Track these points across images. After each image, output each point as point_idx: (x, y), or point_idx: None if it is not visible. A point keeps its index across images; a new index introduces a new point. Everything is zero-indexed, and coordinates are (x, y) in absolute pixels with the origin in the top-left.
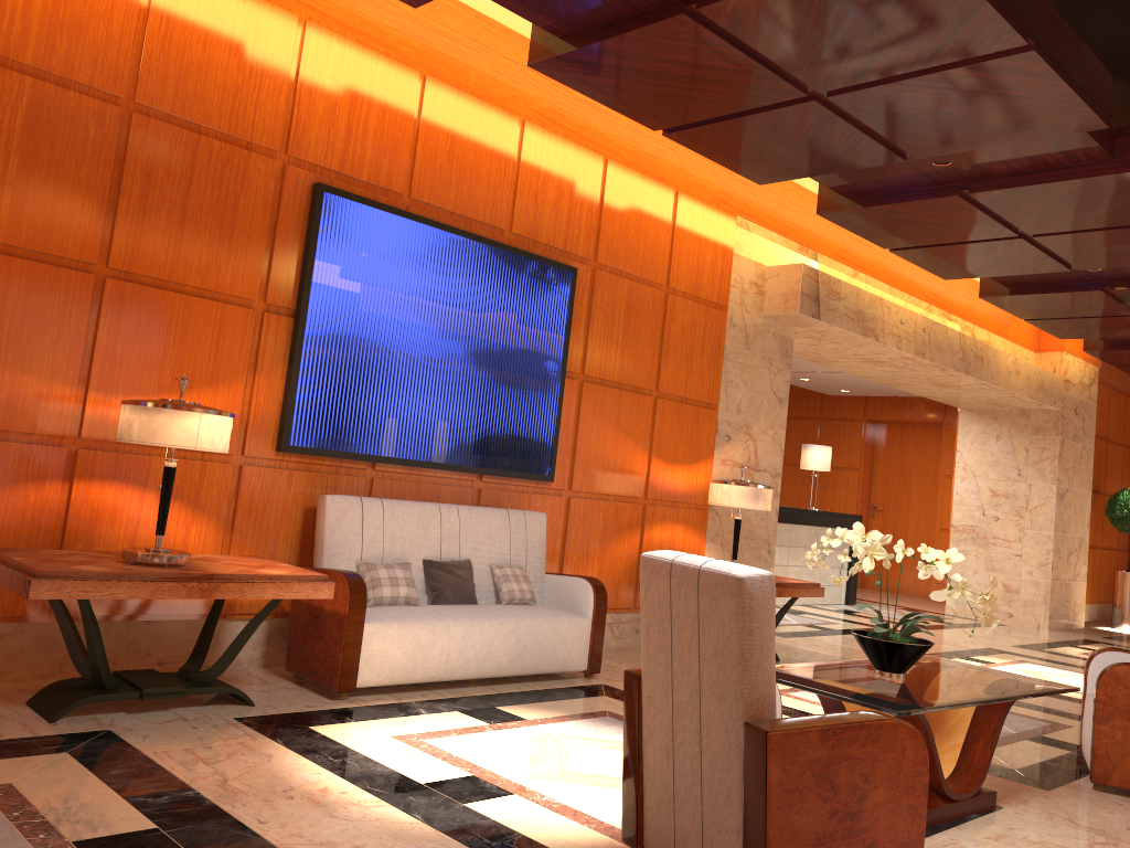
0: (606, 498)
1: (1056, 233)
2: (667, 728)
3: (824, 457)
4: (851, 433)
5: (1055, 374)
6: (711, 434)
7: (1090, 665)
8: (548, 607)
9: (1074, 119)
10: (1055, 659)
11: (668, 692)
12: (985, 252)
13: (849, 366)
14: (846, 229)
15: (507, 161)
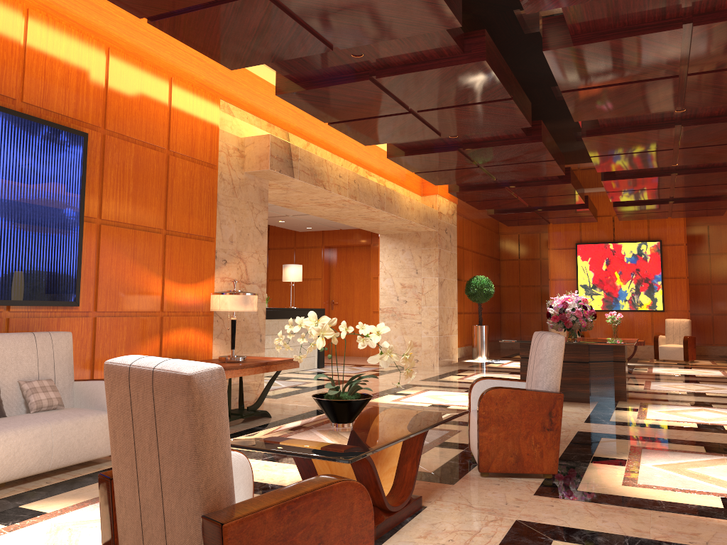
0: (128, 314)
1: (431, 109)
2: (137, 525)
3: (298, 272)
4: (315, 256)
5: (433, 209)
6: (211, 259)
7: (472, 390)
8: (76, 409)
9: (440, 19)
10: (445, 385)
11: (135, 492)
12: (389, 124)
13: (309, 208)
14: (298, 107)
15: (13, 41)
